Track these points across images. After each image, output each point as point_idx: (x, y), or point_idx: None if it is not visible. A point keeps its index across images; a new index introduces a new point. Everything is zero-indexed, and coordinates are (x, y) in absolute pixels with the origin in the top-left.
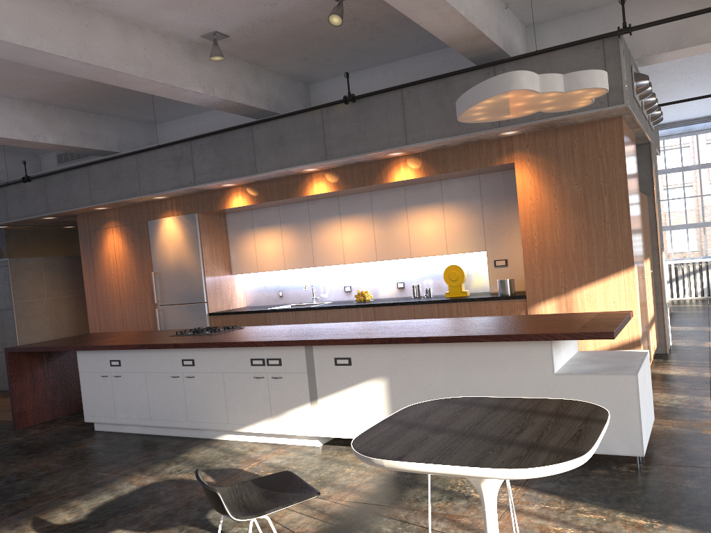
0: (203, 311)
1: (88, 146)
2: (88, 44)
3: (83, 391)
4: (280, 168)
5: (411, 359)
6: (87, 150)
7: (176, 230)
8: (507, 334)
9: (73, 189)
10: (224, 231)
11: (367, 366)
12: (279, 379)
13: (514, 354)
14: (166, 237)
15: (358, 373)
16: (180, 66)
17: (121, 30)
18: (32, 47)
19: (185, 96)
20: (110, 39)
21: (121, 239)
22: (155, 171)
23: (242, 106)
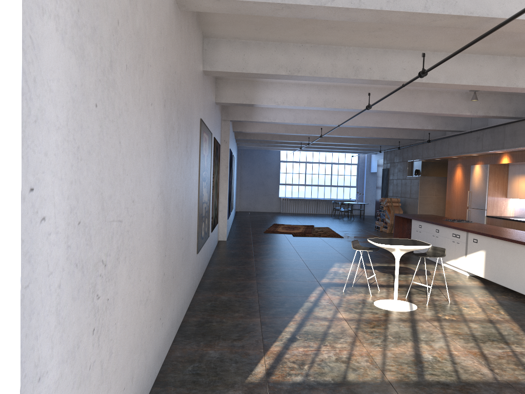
0: (484, 214)
1: (447, 129)
2: (414, 104)
3: (411, 236)
4: (512, 147)
5: (492, 244)
6: (447, 130)
7: (479, 172)
8: (513, 239)
9: (443, 148)
10: (506, 174)
11: (481, 244)
12: (458, 244)
13: (520, 250)
14: (475, 174)
15: (478, 246)
16: (458, 105)
17: (430, 96)
18: (392, 110)
19: (463, 115)
20: (424, 100)
21: (461, 173)
22: (469, 142)
23: (497, 116)
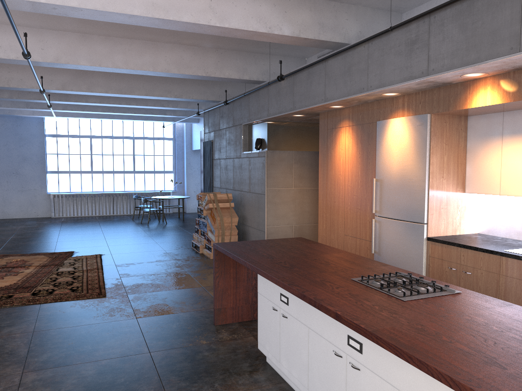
0: (421, 233)
1: (324, 37)
2: None
3: (259, 315)
4: None
5: None
6: (324, 43)
7: (403, 134)
8: None
9: (312, 86)
10: (462, 138)
11: None
12: None
13: None
14: (392, 141)
15: None
16: None
17: None
18: None
19: None
20: None
21: (351, 140)
22: (384, 60)
23: None
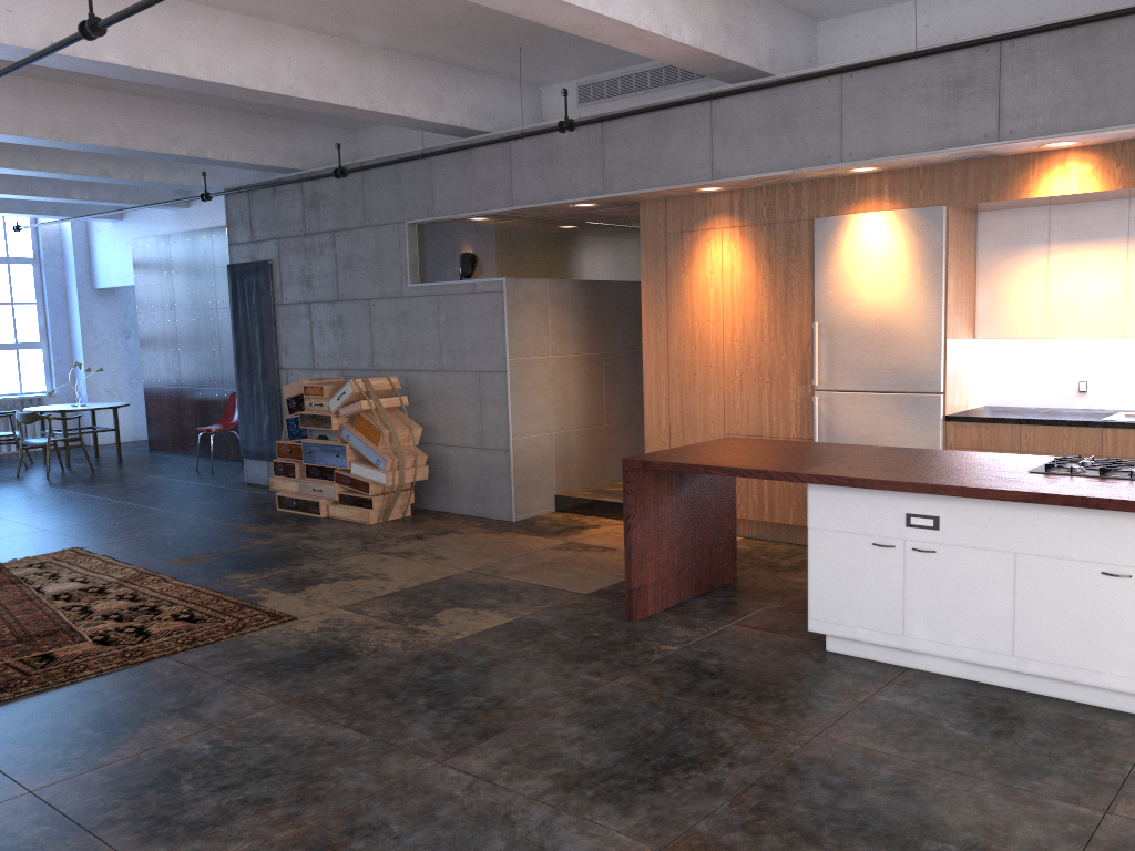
0: (934, 410)
1: (732, 55)
2: None
3: (814, 569)
4: None
5: None
6: (723, 65)
7: (889, 240)
8: None
9: (670, 148)
10: (972, 248)
11: None
12: None
13: None
14: (861, 254)
15: None
16: None
17: None
18: None
19: None
20: None
21: (739, 254)
22: (888, 109)
23: None
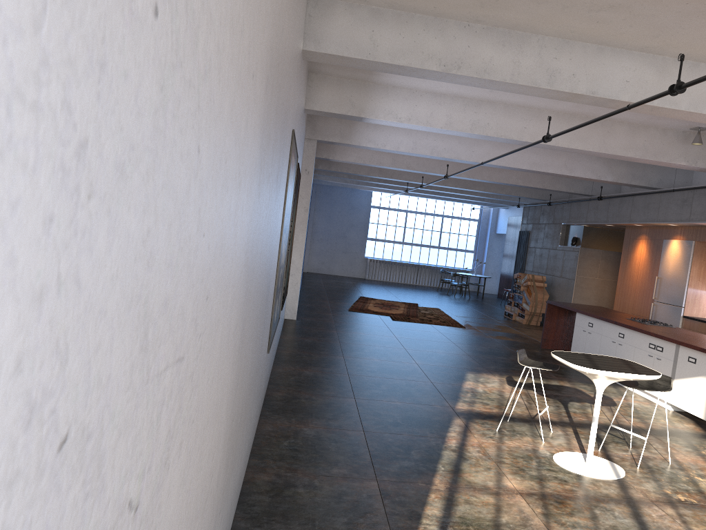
0: (679, 313)
1: (634, 183)
2: (606, 142)
3: (573, 336)
4: None
5: None
6: (633, 185)
7: (677, 250)
8: None
9: (622, 210)
10: None
11: (703, 367)
12: (659, 360)
13: None
14: (670, 254)
15: (697, 370)
16: (671, 148)
17: (630, 131)
18: (572, 148)
19: (675, 165)
20: (621, 137)
21: (645, 249)
22: (668, 206)
23: None
